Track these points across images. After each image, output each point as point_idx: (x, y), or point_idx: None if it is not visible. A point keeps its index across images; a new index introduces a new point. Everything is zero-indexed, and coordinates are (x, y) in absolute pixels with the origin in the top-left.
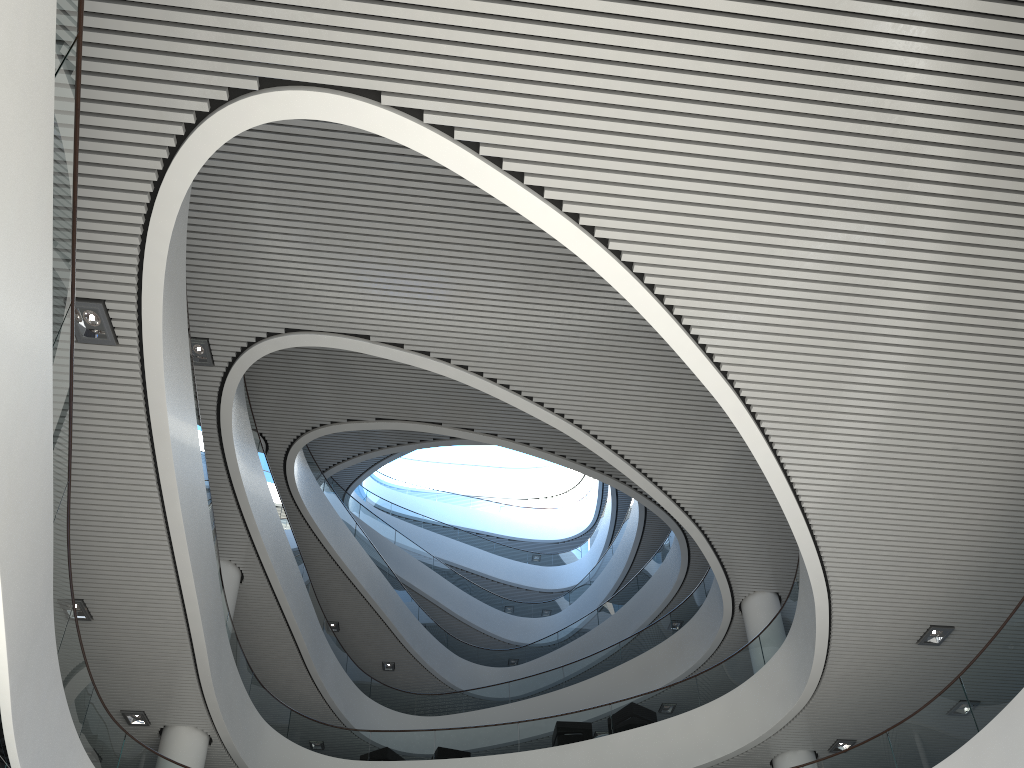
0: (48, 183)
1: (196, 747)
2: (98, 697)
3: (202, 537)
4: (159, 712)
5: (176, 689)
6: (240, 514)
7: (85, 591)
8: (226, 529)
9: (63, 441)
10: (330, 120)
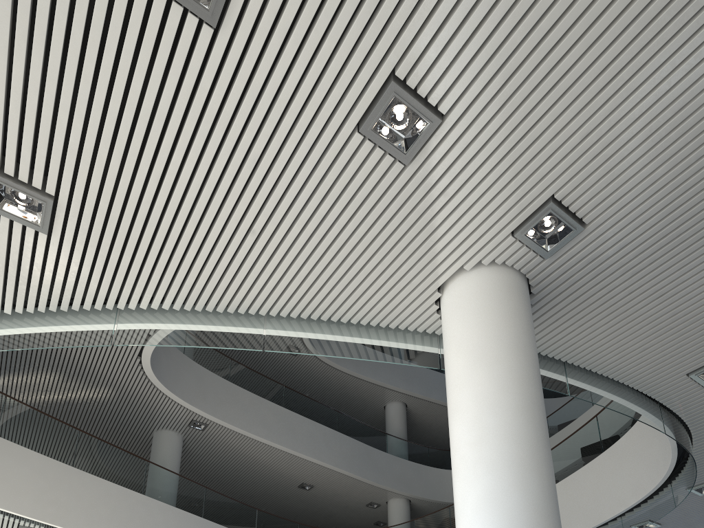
0: (87, 476)
1: (398, 507)
2: (305, 525)
3: (313, 436)
4: (376, 499)
5: (367, 490)
6: (373, 383)
7: (300, 480)
8: (375, 392)
9: (185, 486)
10: (153, 348)
